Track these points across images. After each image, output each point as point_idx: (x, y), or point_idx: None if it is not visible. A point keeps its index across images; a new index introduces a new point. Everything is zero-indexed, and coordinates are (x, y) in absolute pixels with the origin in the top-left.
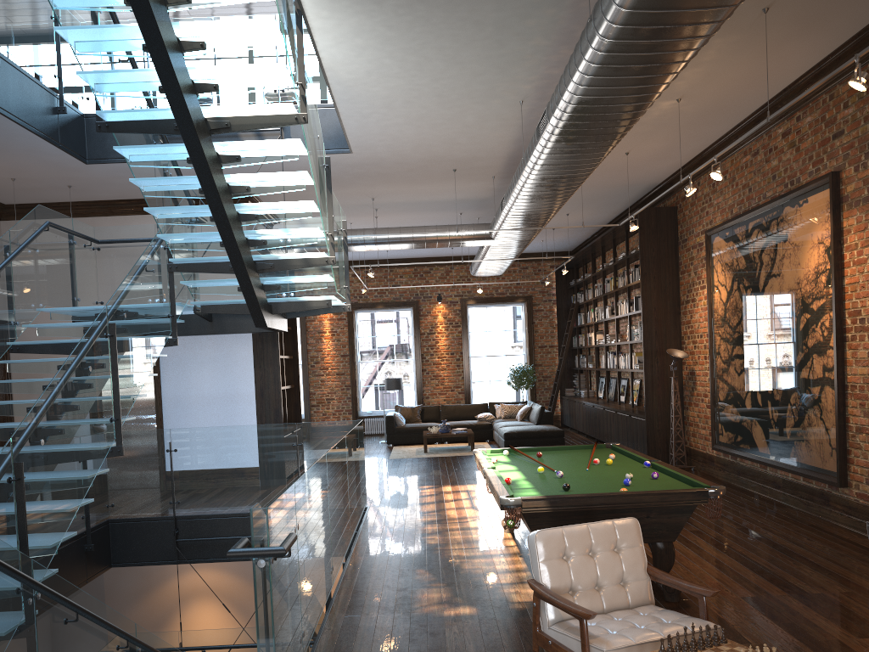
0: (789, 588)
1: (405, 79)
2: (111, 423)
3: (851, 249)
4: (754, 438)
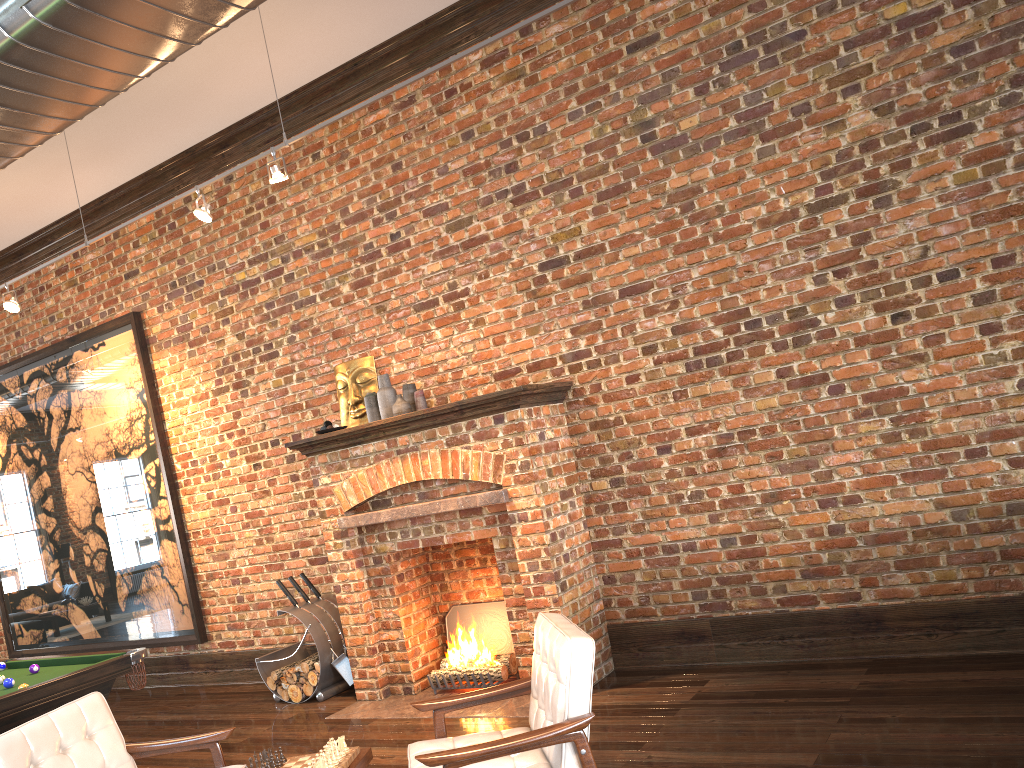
0: None
1: None
2: None
3: (169, 391)
4: (74, 625)
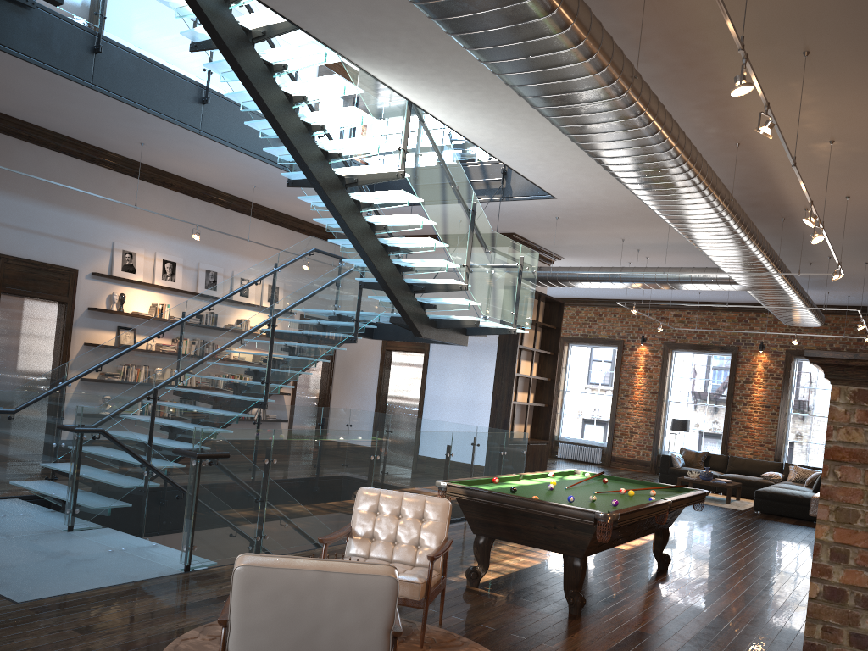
0: (700, 641)
1: (530, 137)
2: (262, 384)
3: None
4: None
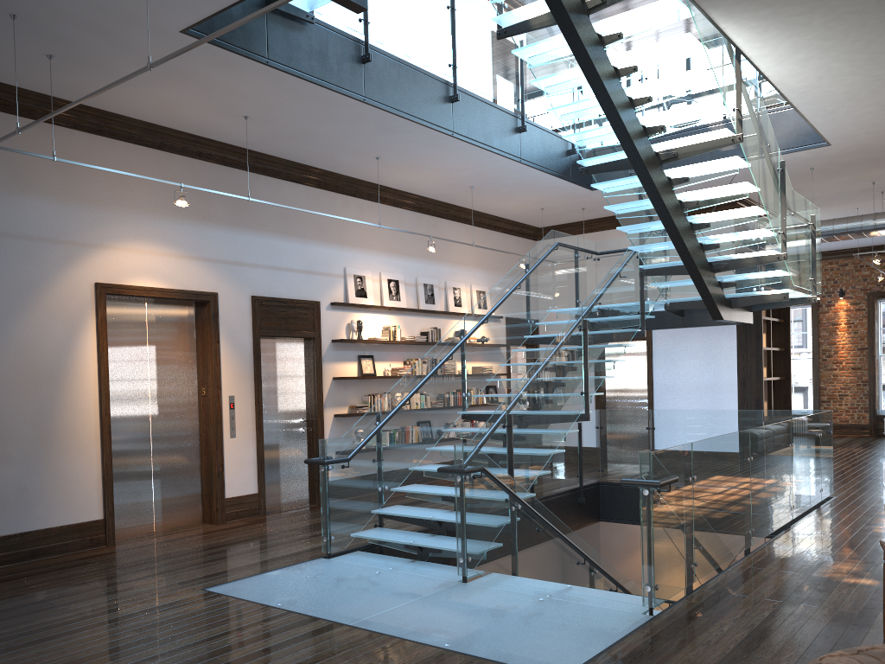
0: None
1: (861, 74)
2: (581, 395)
3: None
4: None
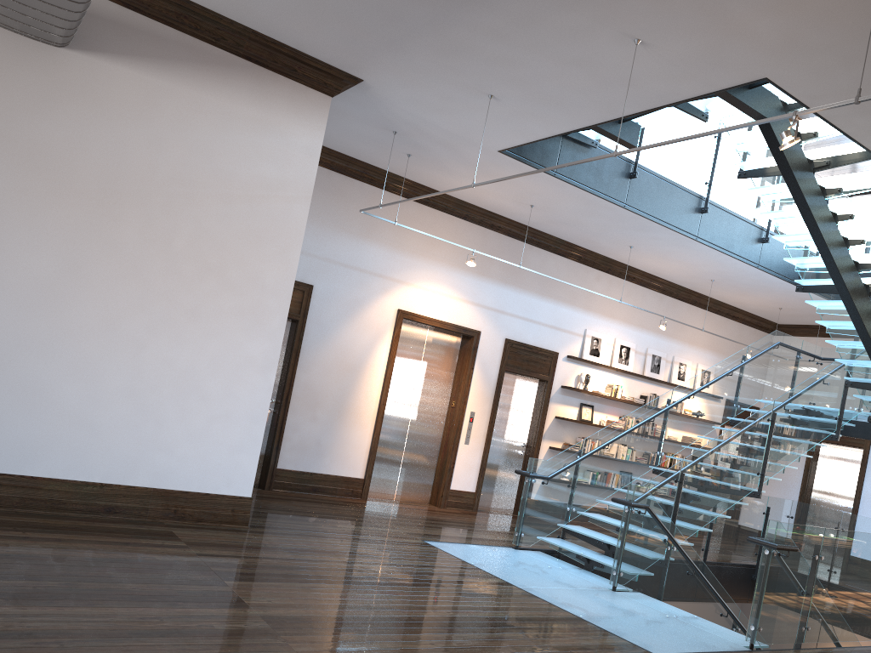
0: None
1: None
2: (757, 475)
3: None
4: None
